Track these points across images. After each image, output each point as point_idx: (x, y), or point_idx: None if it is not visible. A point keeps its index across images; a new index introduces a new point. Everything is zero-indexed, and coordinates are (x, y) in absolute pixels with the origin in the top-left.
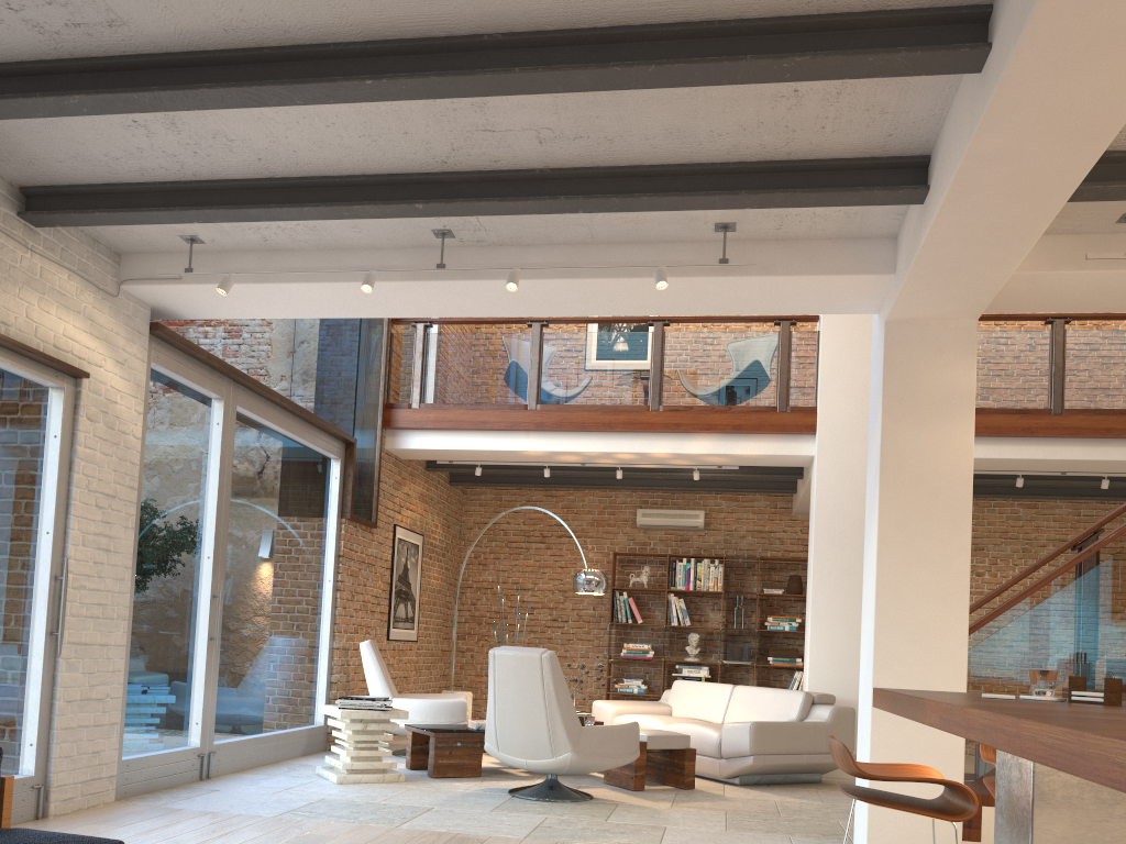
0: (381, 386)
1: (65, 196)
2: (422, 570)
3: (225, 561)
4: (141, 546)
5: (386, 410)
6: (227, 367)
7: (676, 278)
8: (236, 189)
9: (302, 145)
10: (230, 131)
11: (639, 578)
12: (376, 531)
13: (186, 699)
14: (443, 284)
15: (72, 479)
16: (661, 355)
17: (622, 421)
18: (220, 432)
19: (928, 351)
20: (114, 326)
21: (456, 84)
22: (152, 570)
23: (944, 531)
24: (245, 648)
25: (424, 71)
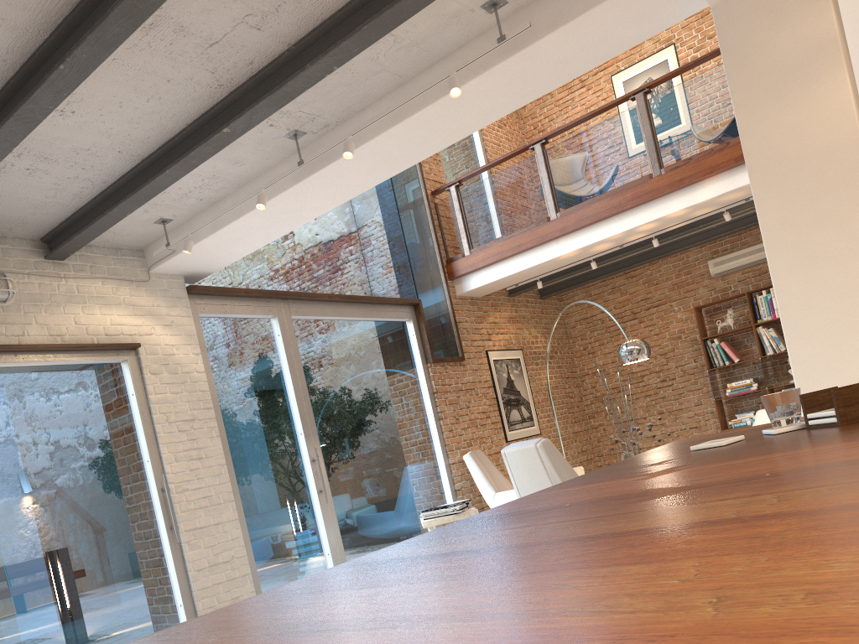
0: (435, 249)
1: (62, 232)
2: (530, 377)
3: (317, 431)
4: (236, 445)
5: (447, 265)
6: (266, 293)
7: (481, 76)
8: (133, 178)
9: (127, 128)
10: (78, 144)
11: (725, 322)
12: (467, 362)
13: (314, 539)
14: (320, 174)
15: (153, 419)
16: (649, 123)
17: (631, 198)
18: (281, 341)
19: (768, 15)
20: (154, 302)
21: (109, 30)
22: (252, 458)
23: (840, 211)
24: (361, 488)
25: (83, 35)
